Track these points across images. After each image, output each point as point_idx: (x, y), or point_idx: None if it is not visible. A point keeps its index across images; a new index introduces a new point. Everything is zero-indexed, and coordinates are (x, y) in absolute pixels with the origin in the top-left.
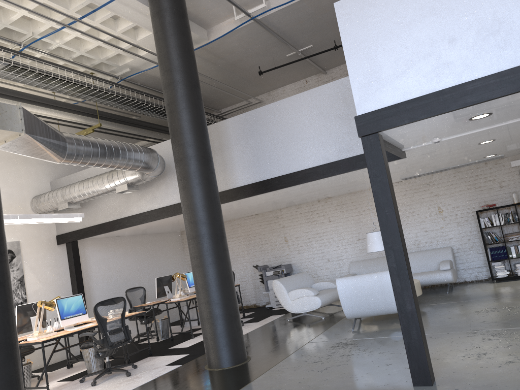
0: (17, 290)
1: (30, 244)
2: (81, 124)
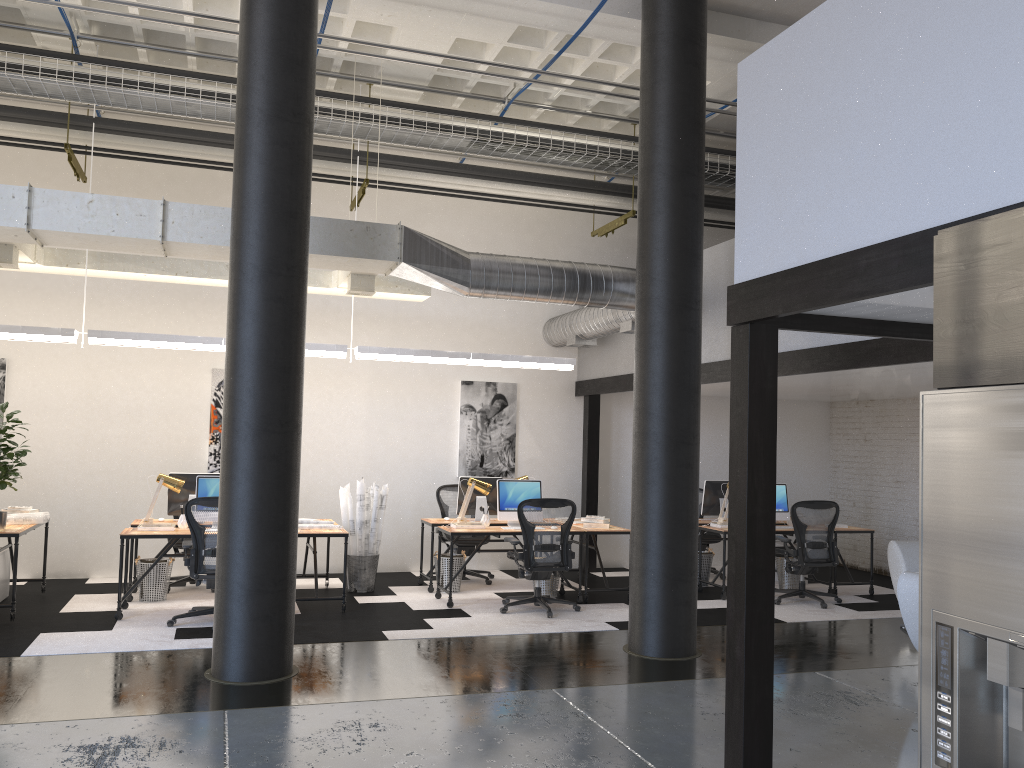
0: (502, 452)
1: (533, 390)
2: (612, 210)
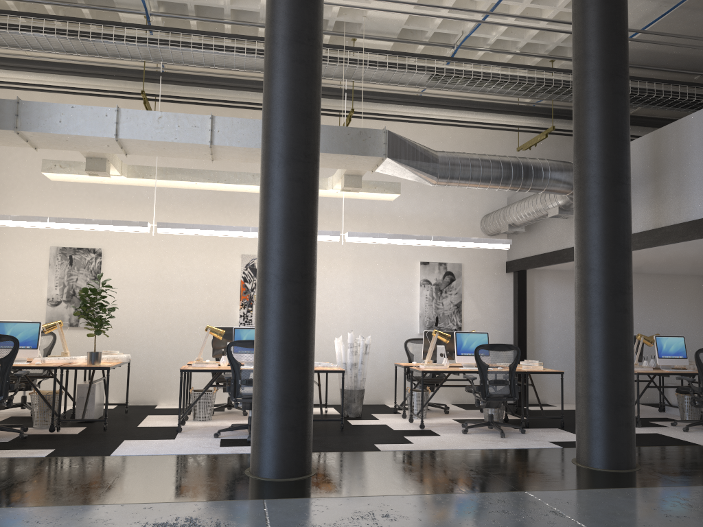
0: (452, 315)
1: (474, 268)
2: (535, 128)
